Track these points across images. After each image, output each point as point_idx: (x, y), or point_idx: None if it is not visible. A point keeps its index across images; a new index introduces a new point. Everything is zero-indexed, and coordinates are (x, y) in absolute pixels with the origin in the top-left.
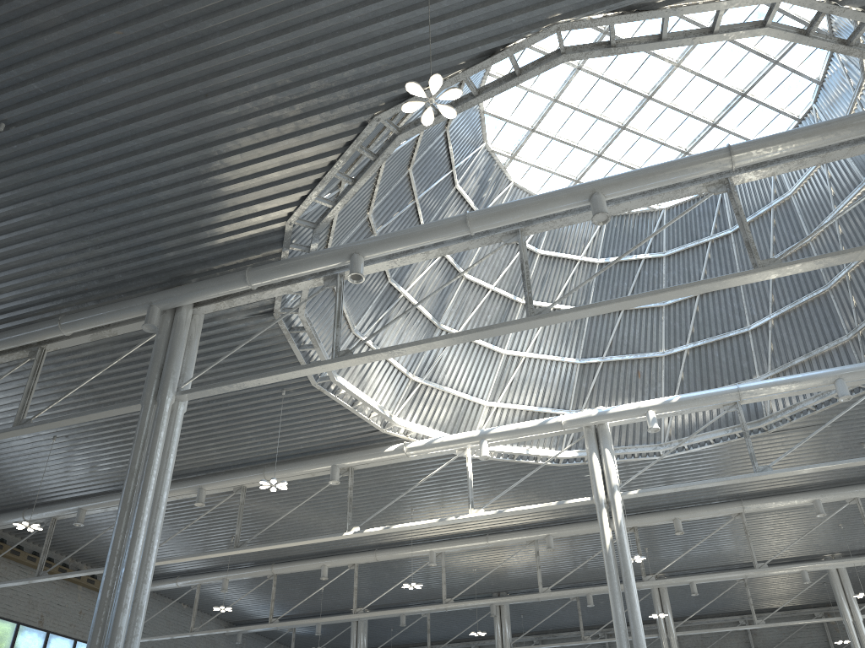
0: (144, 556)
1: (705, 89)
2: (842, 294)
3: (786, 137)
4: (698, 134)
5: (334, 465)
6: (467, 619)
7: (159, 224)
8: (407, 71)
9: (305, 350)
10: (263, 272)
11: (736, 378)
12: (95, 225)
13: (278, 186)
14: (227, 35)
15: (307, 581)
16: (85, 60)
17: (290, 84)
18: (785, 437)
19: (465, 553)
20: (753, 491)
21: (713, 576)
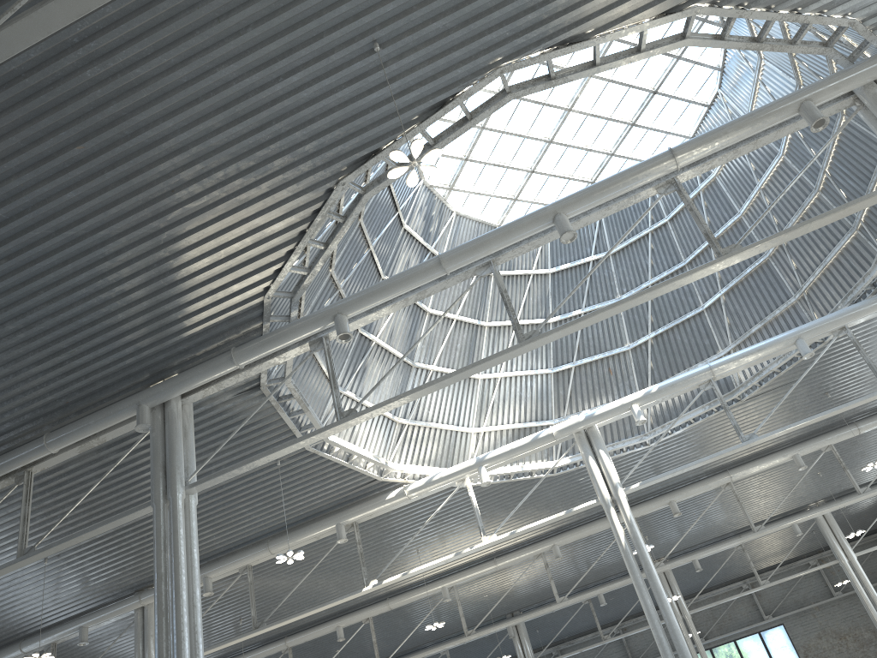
0: (192, 657)
1: (619, 92)
2: (782, 260)
3: (720, 132)
4: (619, 135)
5: (338, 523)
6: (485, 647)
7: (136, 324)
8: (366, 134)
9: (295, 417)
10: (249, 350)
11: (701, 356)
12: (71, 337)
13: (252, 263)
14: (188, 131)
15: (321, 647)
16: (48, 179)
17: (254, 166)
18: (757, 402)
19: (475, 582)
20: (736, 459)
21: (717, 549)
